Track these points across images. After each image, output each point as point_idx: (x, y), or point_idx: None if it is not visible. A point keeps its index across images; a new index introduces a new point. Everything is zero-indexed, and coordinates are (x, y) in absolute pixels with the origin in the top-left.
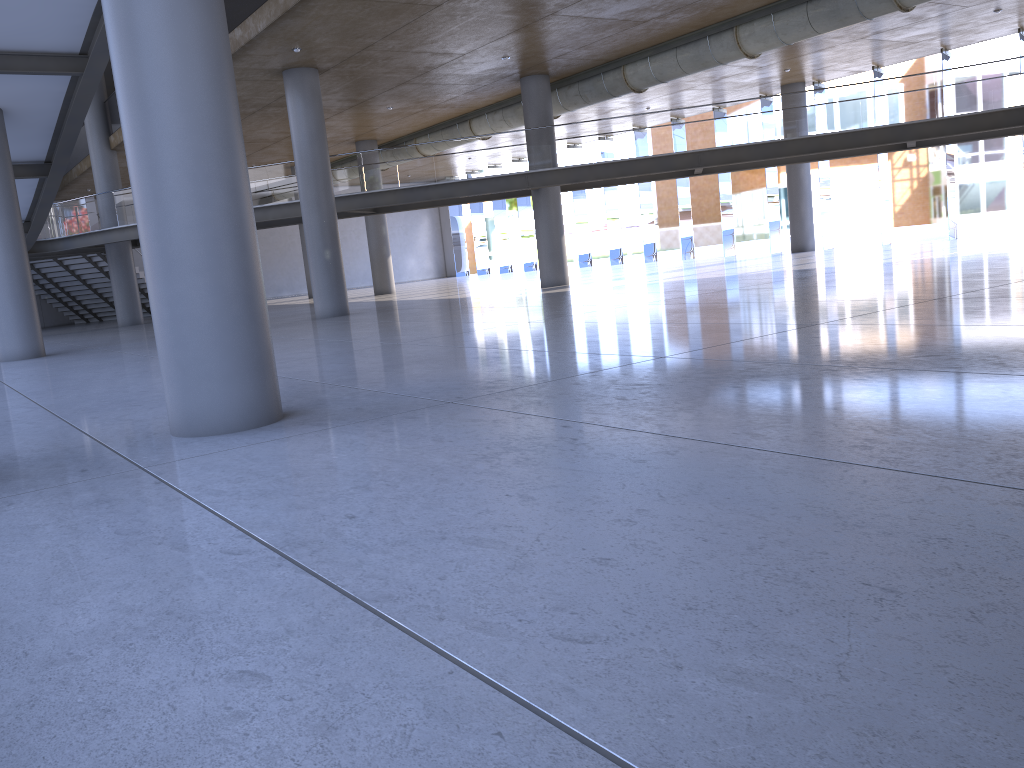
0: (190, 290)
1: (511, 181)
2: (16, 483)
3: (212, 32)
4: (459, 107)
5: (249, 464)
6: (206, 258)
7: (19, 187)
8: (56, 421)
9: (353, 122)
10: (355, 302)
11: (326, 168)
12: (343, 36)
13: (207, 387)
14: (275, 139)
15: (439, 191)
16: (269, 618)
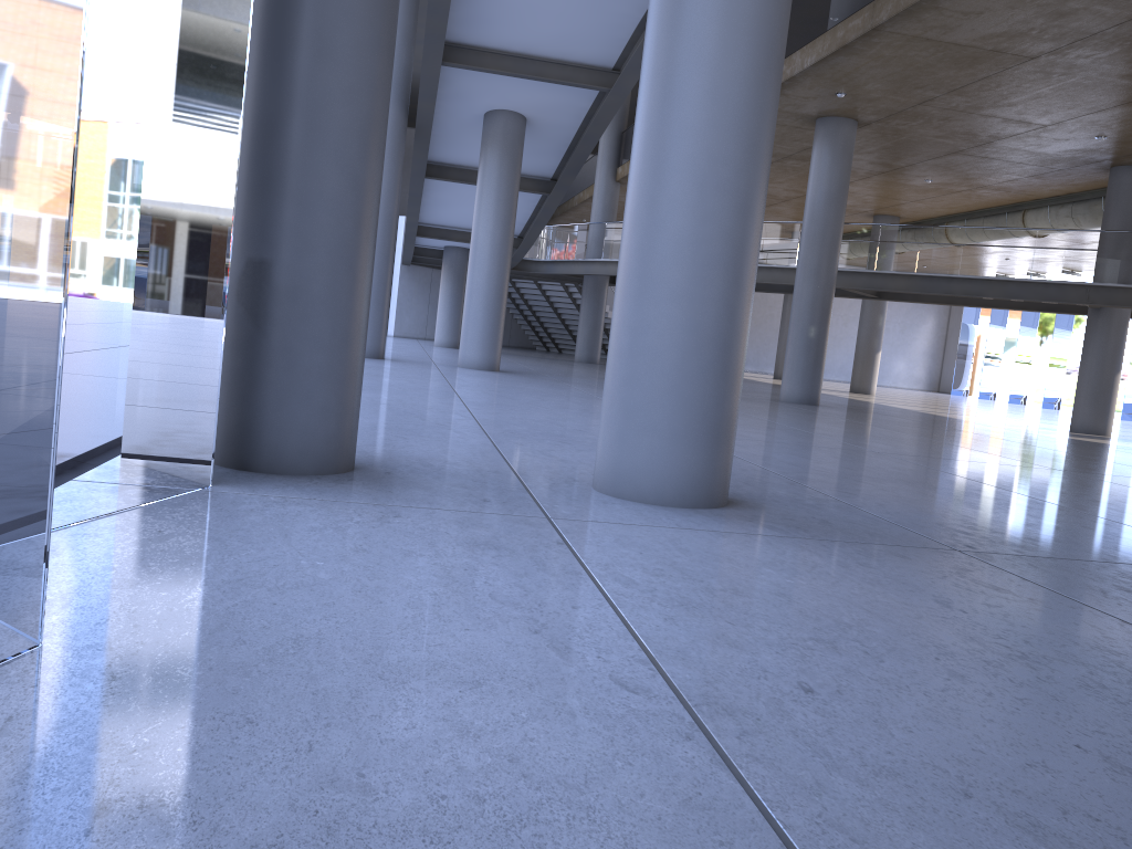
0: (660, 320)
1: (1065, 291)
2: (414, 493)
3: (771, 11)
4: (1015, 193)
5: (674, 554)
6: (689, 285)
7: (521, 201)
8: (481, 437)
9: (879, 191)
10: (826, 394)
11: (837, 234)
12: (900, 84)
13: (648, 442)
14: (785, 197)
15: (965, 286)
16: (656, 843)
